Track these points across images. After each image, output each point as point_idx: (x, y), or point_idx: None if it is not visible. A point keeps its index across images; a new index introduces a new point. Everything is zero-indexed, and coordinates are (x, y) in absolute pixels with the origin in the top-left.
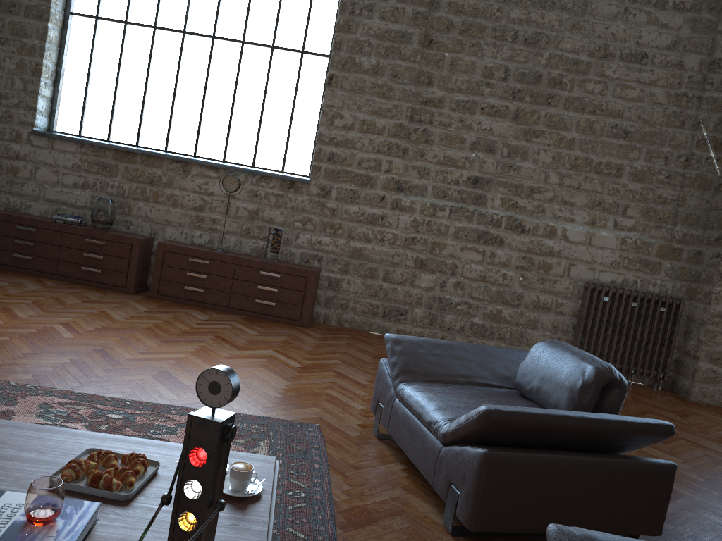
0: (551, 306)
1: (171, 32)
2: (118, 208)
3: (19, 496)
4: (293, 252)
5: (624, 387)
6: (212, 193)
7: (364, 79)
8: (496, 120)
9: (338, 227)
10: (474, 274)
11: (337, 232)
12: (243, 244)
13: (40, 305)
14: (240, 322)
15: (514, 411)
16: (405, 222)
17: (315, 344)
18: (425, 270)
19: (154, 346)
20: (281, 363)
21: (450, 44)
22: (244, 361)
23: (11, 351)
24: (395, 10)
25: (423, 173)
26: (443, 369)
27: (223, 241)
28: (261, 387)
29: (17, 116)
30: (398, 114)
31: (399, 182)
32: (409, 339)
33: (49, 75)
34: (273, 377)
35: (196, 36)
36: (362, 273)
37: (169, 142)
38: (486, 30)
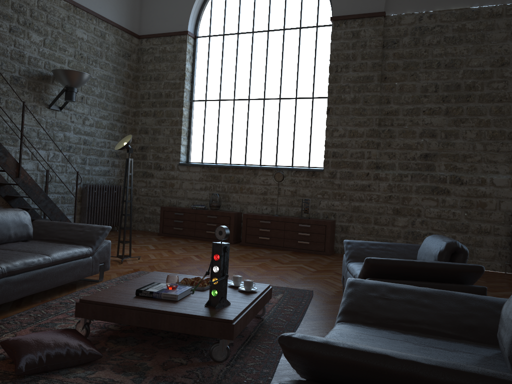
0: (490, 230)
1: (242, 100)
2: (222, 198)
3: (165, 284)
4: (318, 212)
5: (464, 252)
6: (270, 184)
7: (347, 106)
8: (434, 116)
9: (343, 194)
10: (432, 214)
11: (342, 197)
12: (290, 210)
13: (185, 249)
14: (289, 253)
15: (381, 259)
16: (383, 187)
17: (330, 262)
18: (400, 215)
19: (238, 263)
20: (305, 269)
21: (397, 77)
22: (284, 268)
23: (171, 264)
24: (361, 65)
25: (391, 156)
26: (374, 255)
27: (279, 210)
28: (289, 277)
29: (172, 157)
30: (371, 123)
31: (377, 163)
32: (356, 242)
33: (185, 134)
34: (297, 274)
35: (255, 100)
36: (360, 221)
37: (246, 159)
38: (419, 64)
